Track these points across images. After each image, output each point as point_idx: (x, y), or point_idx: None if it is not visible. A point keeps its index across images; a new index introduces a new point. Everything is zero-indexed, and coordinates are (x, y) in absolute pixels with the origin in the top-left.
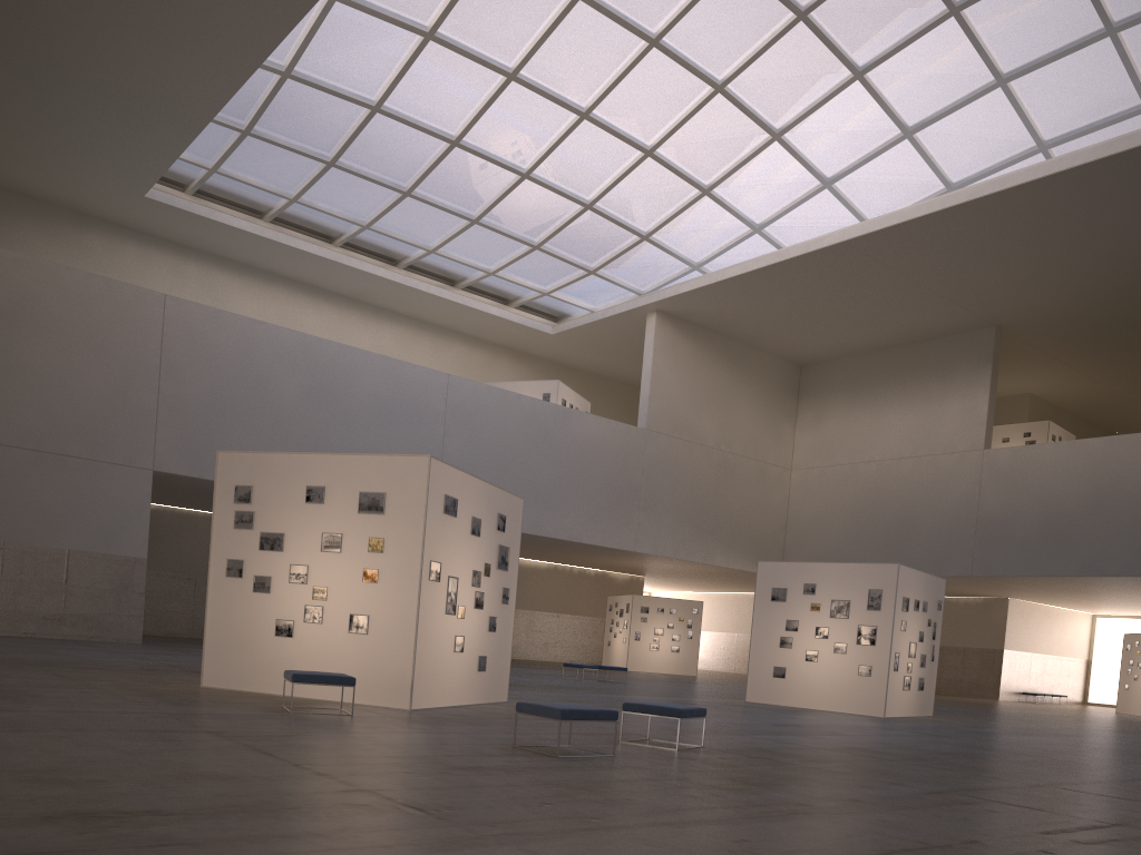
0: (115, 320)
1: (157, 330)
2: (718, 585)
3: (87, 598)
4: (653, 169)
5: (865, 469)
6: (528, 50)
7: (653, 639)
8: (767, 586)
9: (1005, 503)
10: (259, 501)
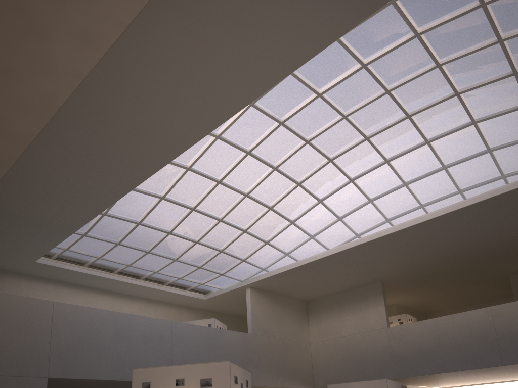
0: (32, 314)
1: (50, 316)
2: None
3: None
4: (246, 236)
5: (341, 340)
6: (199, 200)
7: None
8: None
9: (401, 347)
10: (153, 387)
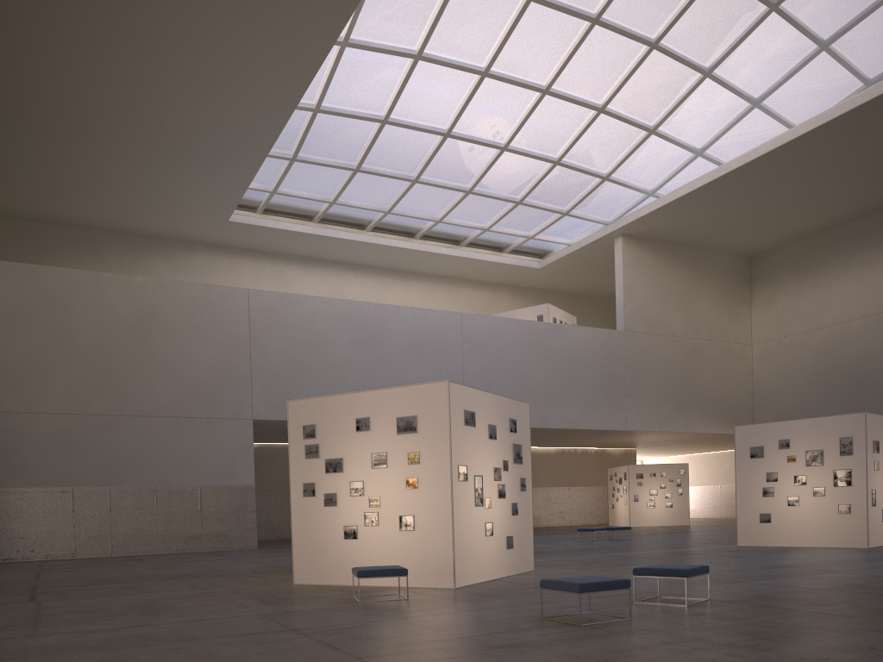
0: (215, 313)
1: (245, 315)
2: (698, 447)
3: (216, 519)
4: (606, 122)
5: (818, 334)
6: (495, 50)
7: (649, 499)
8: (745, 446)
9: None
10: (321, 435)
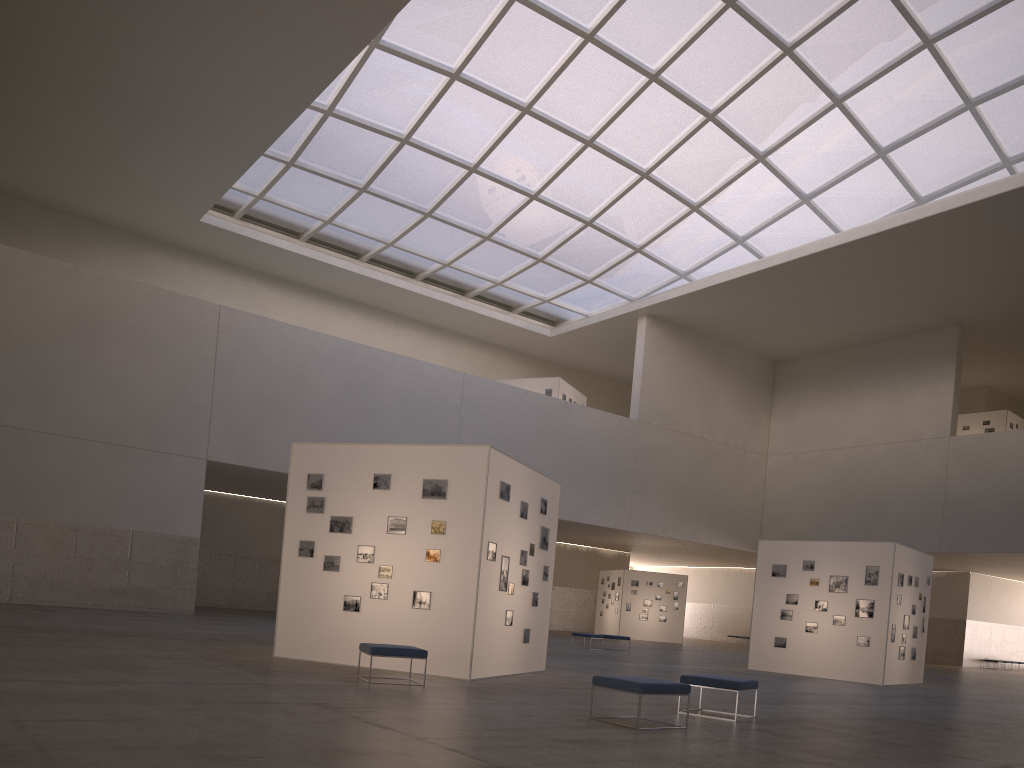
0: (177, 328)
1: (213, 336)
2: (697, 560)
3: (147, 573)
4: (648, 189)
5: (836, 455)
6: (541, 87)
7: (642, 610)
8: (767, 562)
9: (971, 485)
10: (329, 488)
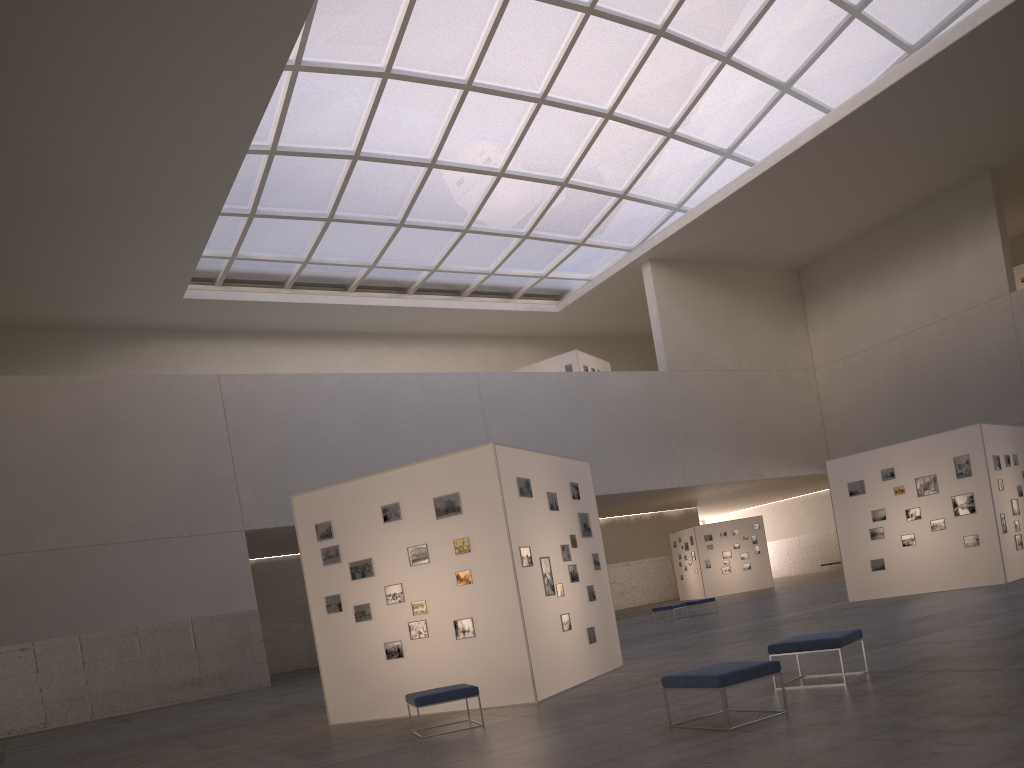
0: (182, 409)
1: (219, 407)
2: (768, 496)
3: (216, 657)
4: (616, 130)
5: (889, 347)
6: (477, 58)
7: (723, 563)
8: (841, 483)
9: None
10: (340, 533)
